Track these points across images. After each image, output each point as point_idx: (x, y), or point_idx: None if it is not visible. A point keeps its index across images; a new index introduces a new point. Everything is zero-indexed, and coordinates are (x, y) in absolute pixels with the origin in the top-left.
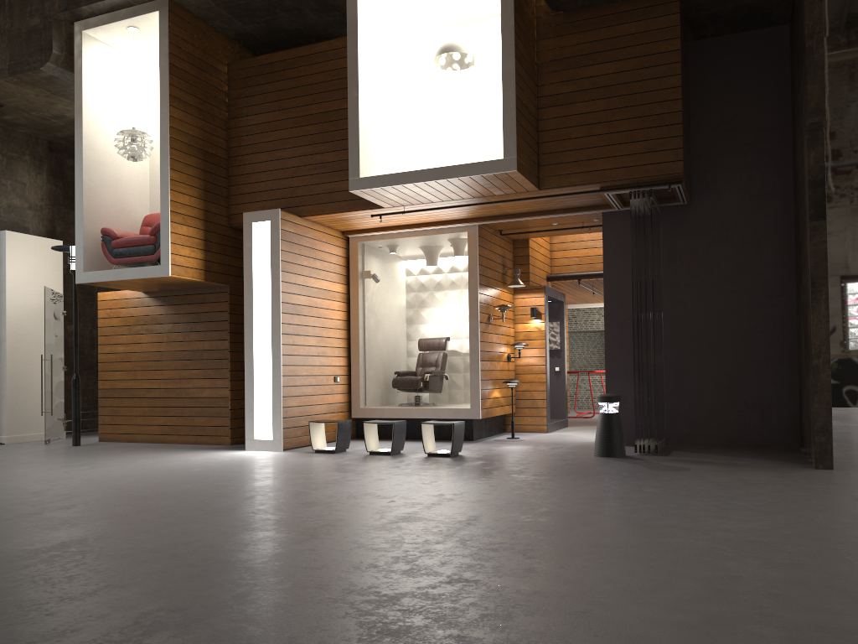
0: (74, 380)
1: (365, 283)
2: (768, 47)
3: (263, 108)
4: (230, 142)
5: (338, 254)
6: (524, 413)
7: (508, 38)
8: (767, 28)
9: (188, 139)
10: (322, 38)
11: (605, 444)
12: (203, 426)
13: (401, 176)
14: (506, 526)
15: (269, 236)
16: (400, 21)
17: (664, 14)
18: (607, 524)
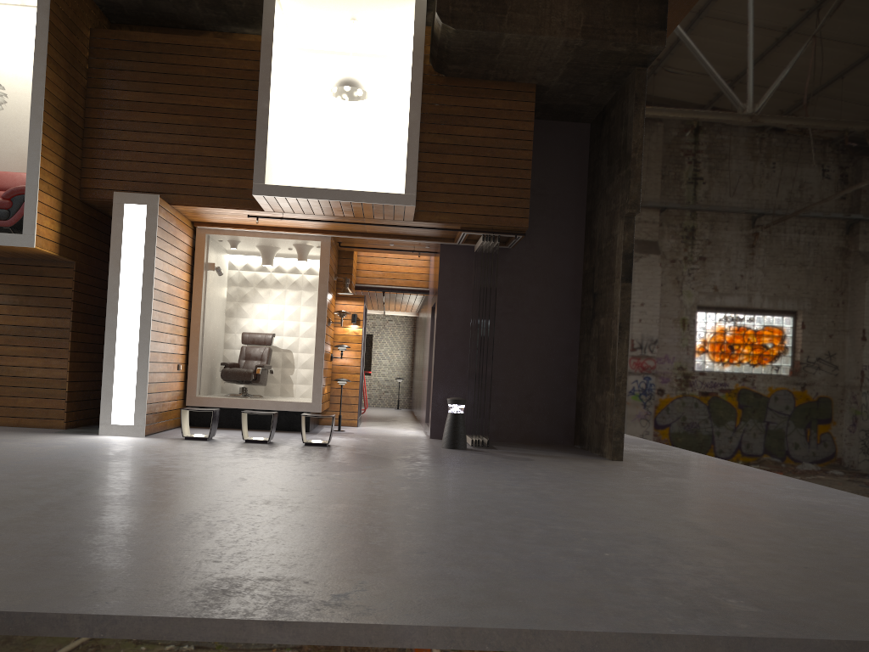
0: None
1: (207, 274)
2: (575, 137)
3: (133, 86)
4: (87, 111)
5: (188, 243)
6: (337, 408)
7: (416, 92)
8: (575, 123)
9: (58, 104)
10: (193, 27)
11: (454, 438)
12: (28, 408)
13: (308, 191)
14: (502, 497)
15: (144, 220)
16: (288, 38)
17: (524, 100)
18: (563, 496)
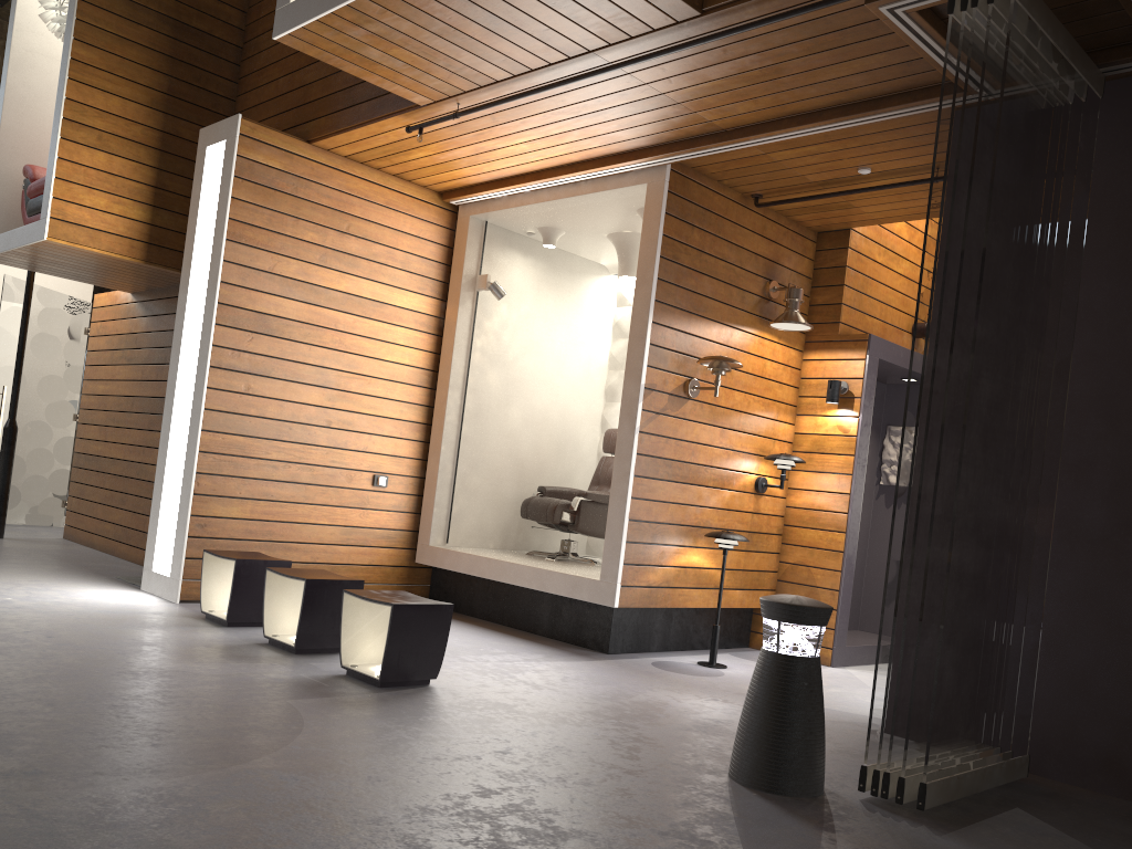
0: (4, 428)
1: (483, 300)
2: None
3: None
4: (248, 14)
5: (424, 236)
6: None
7: None
8: None
9: None
10: None
11: (750, 745)
12: None
13: None
14: None
15: (221, 170)
16: None
17: None
18: None
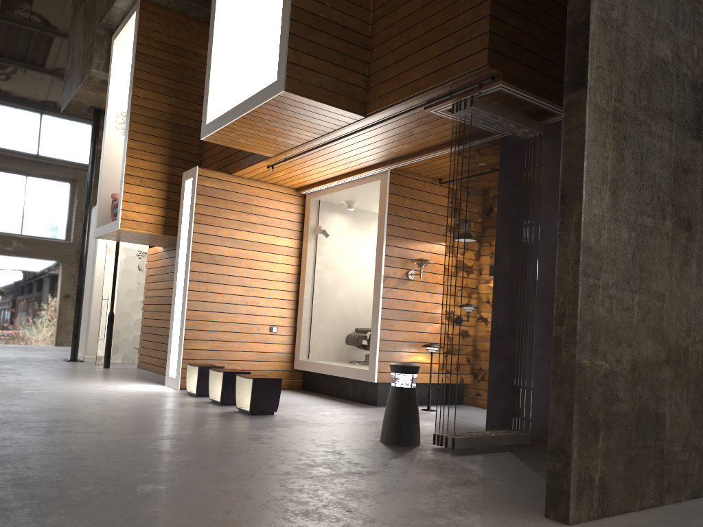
0: (108, 315)
1: (320, 238)
2: None
3: None
4: None
5: (289, 210)
6: None
7: None
8: None
9: (154, 114)
10: None
11: (385, 425)
12: None
13: (224, 117)
14: None
15: (191, 191)
16: None
17: None
18: None
